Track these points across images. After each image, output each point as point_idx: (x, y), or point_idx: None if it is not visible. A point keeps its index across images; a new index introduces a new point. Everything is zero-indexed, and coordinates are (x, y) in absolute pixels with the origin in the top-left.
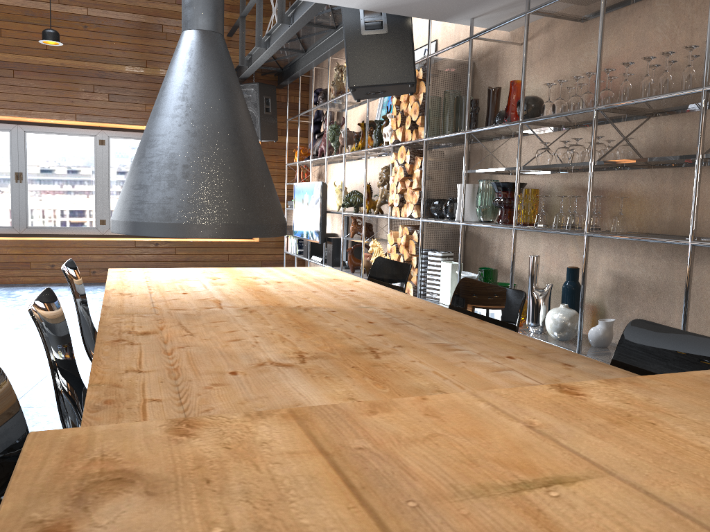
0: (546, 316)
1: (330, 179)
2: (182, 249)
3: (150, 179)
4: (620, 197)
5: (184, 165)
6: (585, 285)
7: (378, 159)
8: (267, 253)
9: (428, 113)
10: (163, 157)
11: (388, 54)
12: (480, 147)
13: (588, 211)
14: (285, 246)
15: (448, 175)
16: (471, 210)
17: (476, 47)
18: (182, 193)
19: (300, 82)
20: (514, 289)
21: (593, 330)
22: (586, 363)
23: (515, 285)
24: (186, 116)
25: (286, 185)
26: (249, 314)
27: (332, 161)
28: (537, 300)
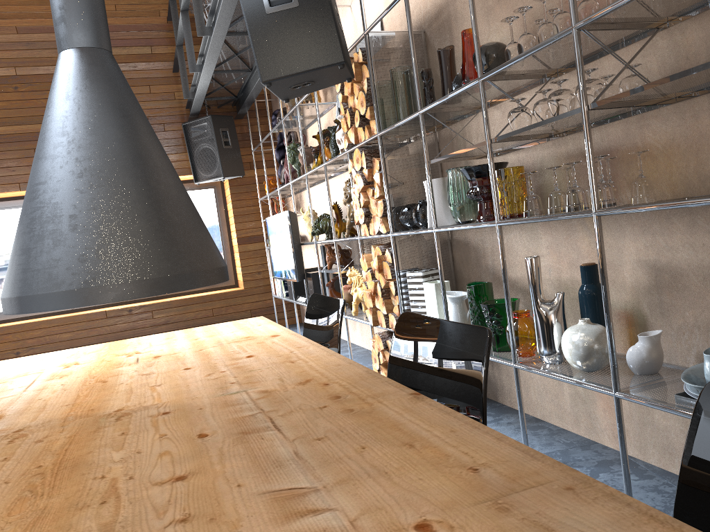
0: (562, 339)
1: (306, 207)
2: (160, 311)
3: (33, 239)
4: (637, 153)
5: (71, 216)
6: (608, 288)
7: (347, 174)
8: (256, 300)
9: (377, 102)
10: (46, 210)
11: (304, 32)
12: (449, 132)
13: (592, 179)
14: (272, 290)
15: (416, 174)
16: (445, 211)
17: (424, 12)
18: (70, 251)
19: (256, 106)
20: (473, 326)
21: (633, 351)
22: (618, 523)
23: (516, 300)
24: (68, 154)
25: (263, 223)
26: (2, 447)
27: (303, 186)
28: (546, 317)
